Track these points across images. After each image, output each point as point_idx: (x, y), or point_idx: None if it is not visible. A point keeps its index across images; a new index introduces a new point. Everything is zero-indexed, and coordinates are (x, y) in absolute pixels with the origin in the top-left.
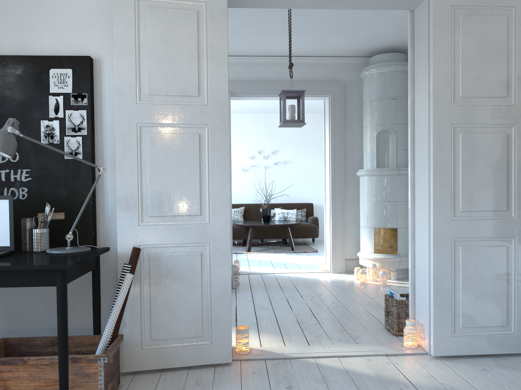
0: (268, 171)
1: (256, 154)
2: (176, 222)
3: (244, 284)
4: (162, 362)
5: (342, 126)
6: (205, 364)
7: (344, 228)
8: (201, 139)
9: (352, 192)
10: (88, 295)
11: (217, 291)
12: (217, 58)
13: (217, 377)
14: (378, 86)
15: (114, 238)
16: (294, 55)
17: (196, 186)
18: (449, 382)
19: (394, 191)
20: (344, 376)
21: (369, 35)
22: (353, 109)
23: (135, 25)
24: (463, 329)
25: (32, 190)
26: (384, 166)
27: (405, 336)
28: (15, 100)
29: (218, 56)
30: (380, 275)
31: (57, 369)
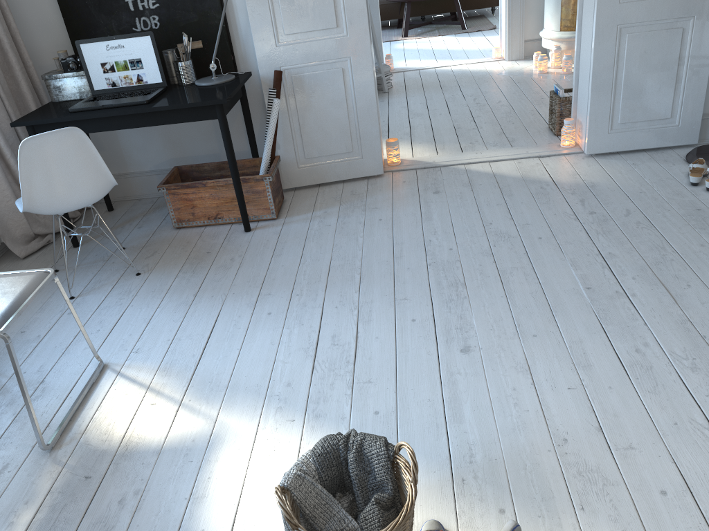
0: None
1: None
2: (313, 38)
3: (398, 86)
4: (318, 178)
5: None
6: (358, 177)
7: None
8: None
9: None
10: (238, 121)
11: (363, 107)
12: None
13: (370, 188)
14: None
15: (253, 60)
16: None
17: None
18: (591, 178)
19: None
20: (490, 179)
21: None
22: None
23: None
24: (621, 126)
25: (162, 17)
26: None
27: (562, 136)
28: None
29: None
30: (563, 61)
31: (232, 189)
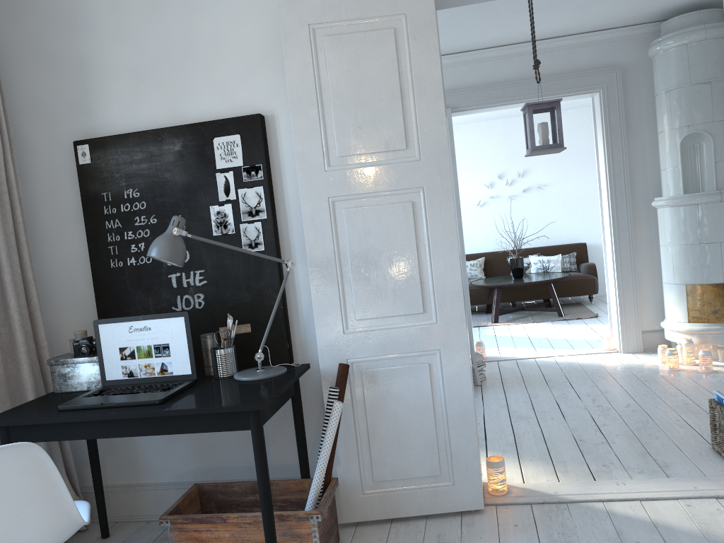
0: (515, 203)
1: (495, 179)
2: (392, 325)
3: (493, 378)
4: (390, 510)
5: (624, 134)
6: (448, 512)
7: (637, 287)
8: (415, 208)
9: (647, 231)
10: (289, 424)
11: (456, 414)
12: (428, 91)
13: (465, 532)
14: (679, 66)
15: (314, 349)
16: (541, 38)
17: (414, 273)
18: None
19: (715, 226)
20: (651, 533)
21: None
22: (640, 106)
23: (313, 64)
24: None
25: (209, 296)
26: (696, 190)
27: None
28: (177, 184)
29: (428, 88)
30: (700, 357)
31: (262, 529)
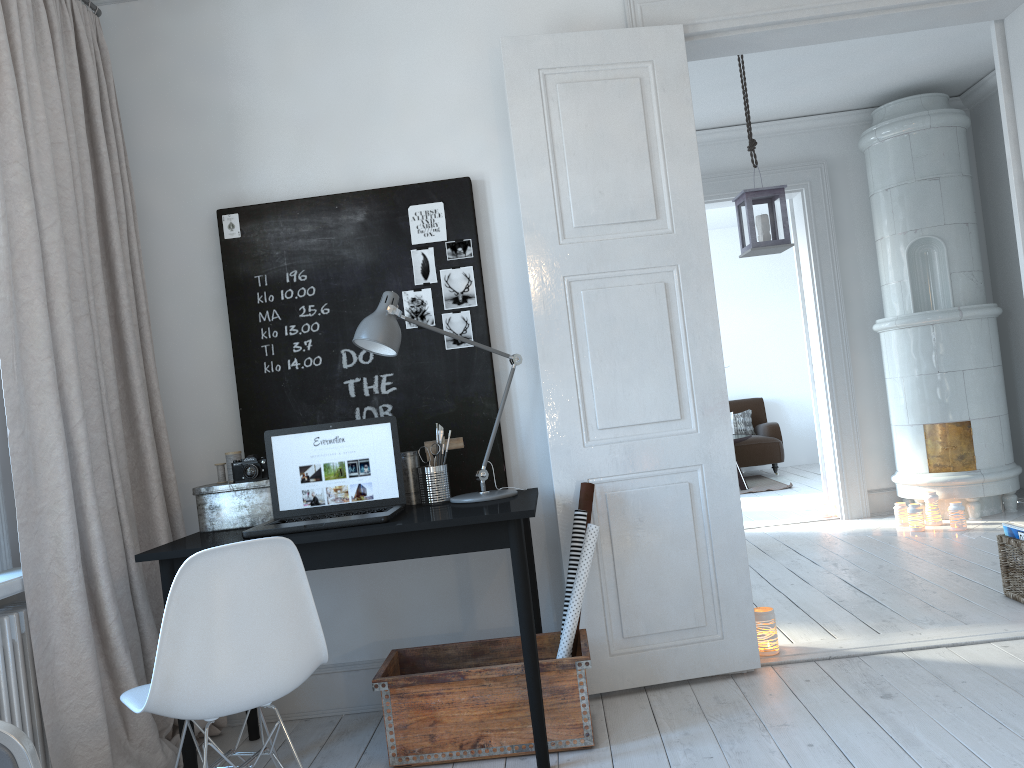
0: None
1: None
2: (643, 435)
3: None
4: (645, 674)
5: (834, 243)
6: (717, 673)
7: (859, 433)
8: (668, 291)
9: (867, 363)
10: (502, 574)
11: (723, 546)
12: (680, 152)
13: (748, 691)
14: (900, 159)
15: (535, 473)
16: (730, 124)
17: (669, 370)
18: None
19: (955, 351)
20: (975, 672)
21: (878, 69)
22: (851, 209)
23: (544, 116)
24: None
25: (399, 406)
26: (928, 308)
27: None
28: (358, 264)
29: (681, 147)
30: (950, 512)
31: (512, 686)
